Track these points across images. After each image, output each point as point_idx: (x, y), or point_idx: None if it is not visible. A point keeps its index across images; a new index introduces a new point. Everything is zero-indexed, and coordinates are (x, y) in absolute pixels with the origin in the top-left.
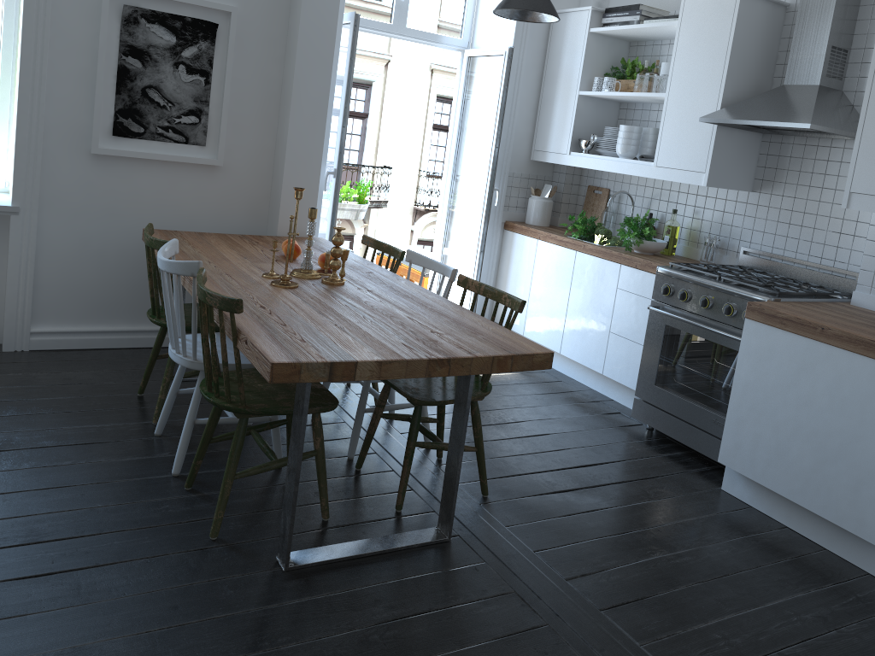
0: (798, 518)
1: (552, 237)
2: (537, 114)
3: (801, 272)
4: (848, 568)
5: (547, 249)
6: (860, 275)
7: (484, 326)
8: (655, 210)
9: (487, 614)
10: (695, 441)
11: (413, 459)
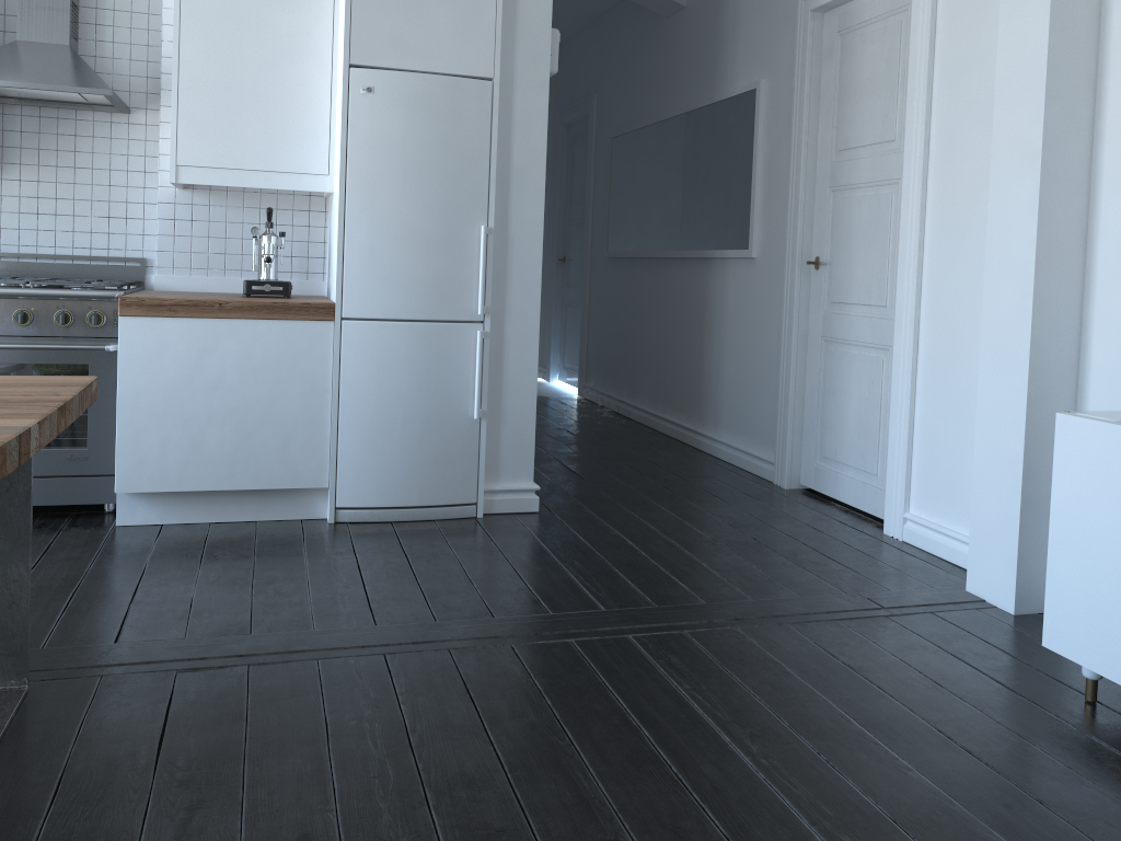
0: (221, 508)
1: None
2: None
3: (69, 268)
4: (289, 523)
5: None
6: (159, 257)
7: None
8: None
9: (202, 694)
10: (45, 494)
11: None
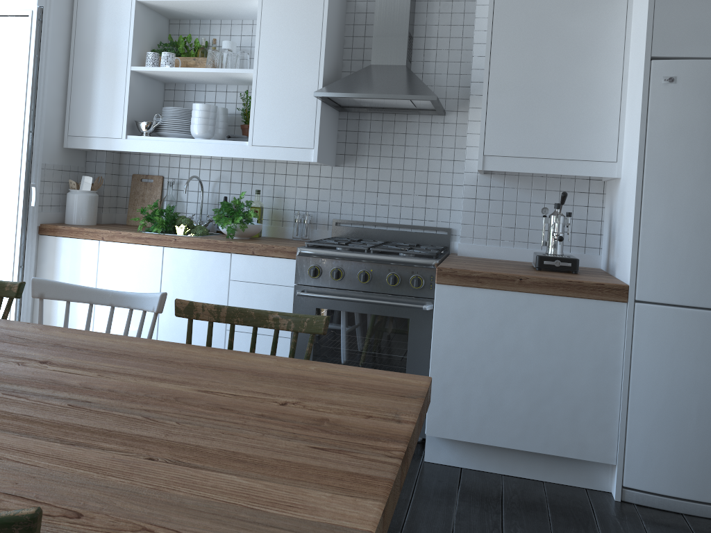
0: (512, 462)
1: (123, 235)
2: (66, 94)
3: (396, 234)
4: (574, 491)
5: (117, 251)
6: (462, 229)
7: (300, 368)
8: (227, 193)
9: None
10: None
11: None
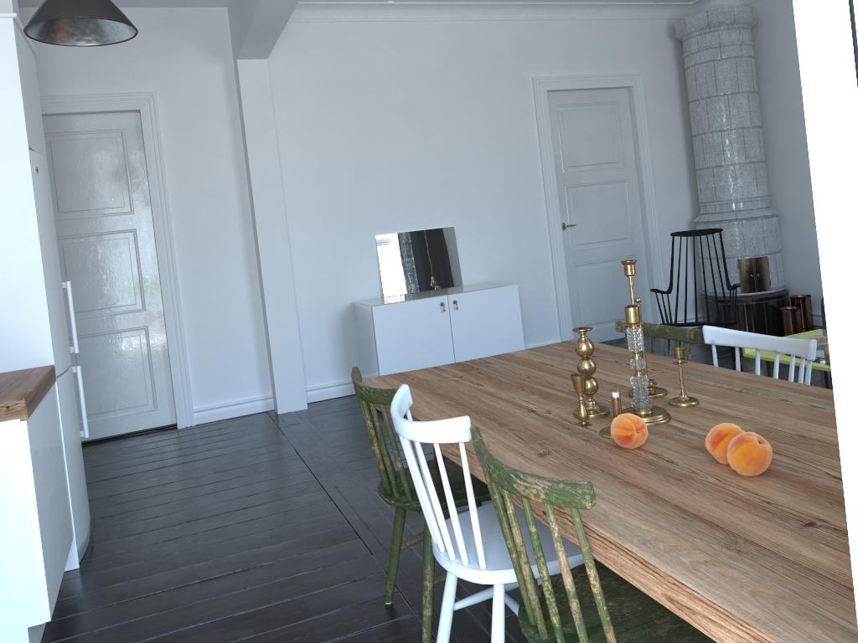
0: None
1: None
2: None
3: None
4: (70, 584)
5: None
6: None
7: None
8: None
9: None
10: None
11: (466, 640)
